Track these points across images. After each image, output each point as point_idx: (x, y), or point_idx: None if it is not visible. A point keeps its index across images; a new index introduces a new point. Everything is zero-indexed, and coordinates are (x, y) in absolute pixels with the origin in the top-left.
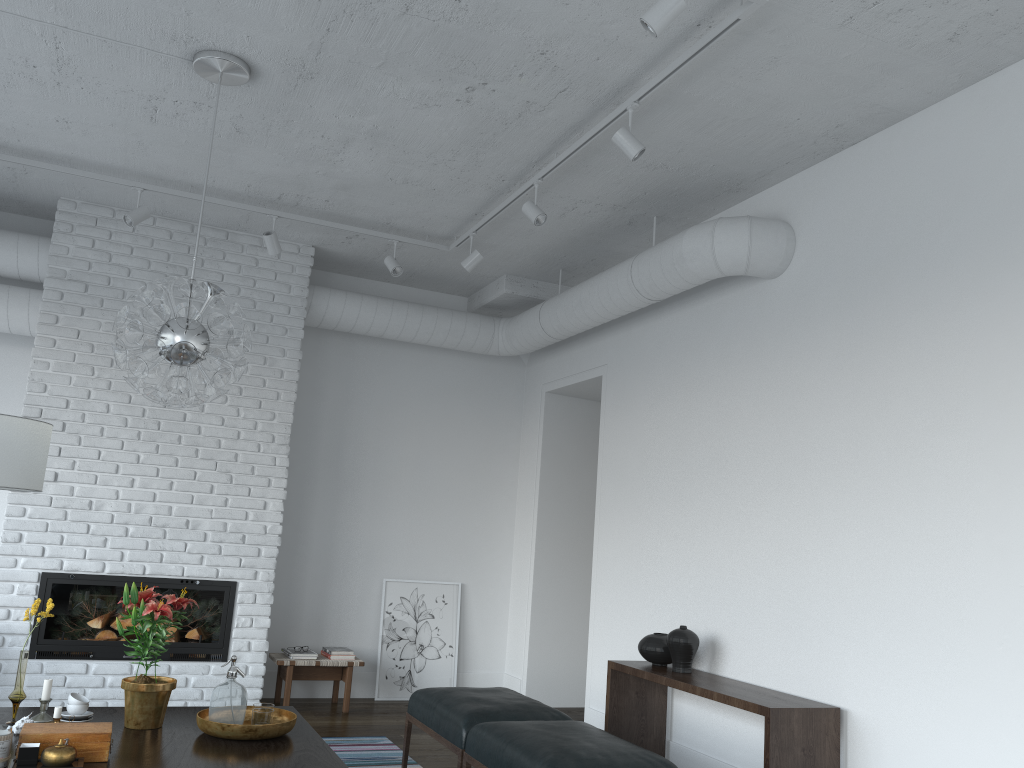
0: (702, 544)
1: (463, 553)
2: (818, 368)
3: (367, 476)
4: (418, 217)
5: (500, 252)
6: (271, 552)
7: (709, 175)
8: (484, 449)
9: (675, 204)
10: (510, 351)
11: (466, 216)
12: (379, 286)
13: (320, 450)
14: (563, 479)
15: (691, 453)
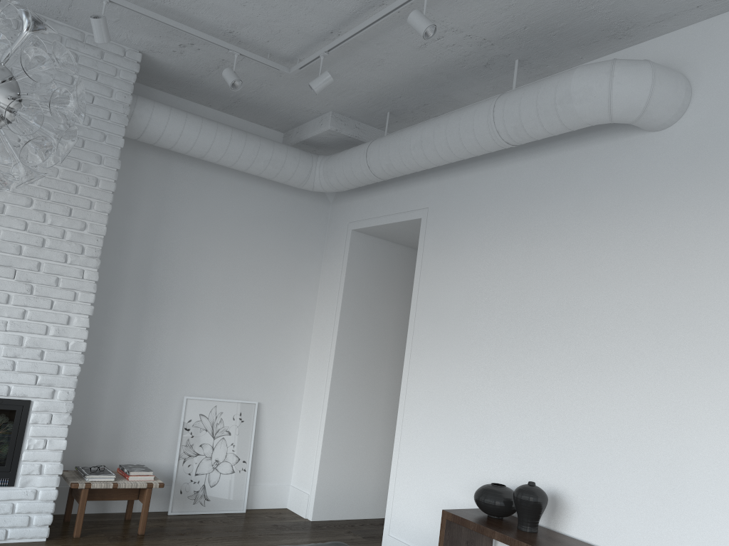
0: (544, 395)
1: (261, 374)
2: (720, 227)
3: (175, 295)
4: (267, 28)
5: (337, 84)
6: (72, 370)
7: (607, 12)
8: (288, 278)
9: (546, 46)
10: (325, 187)
11: (320, 33)
12: (200, 109)
13: (129, 266)
14: (361, 312)
15: (533, 302)
